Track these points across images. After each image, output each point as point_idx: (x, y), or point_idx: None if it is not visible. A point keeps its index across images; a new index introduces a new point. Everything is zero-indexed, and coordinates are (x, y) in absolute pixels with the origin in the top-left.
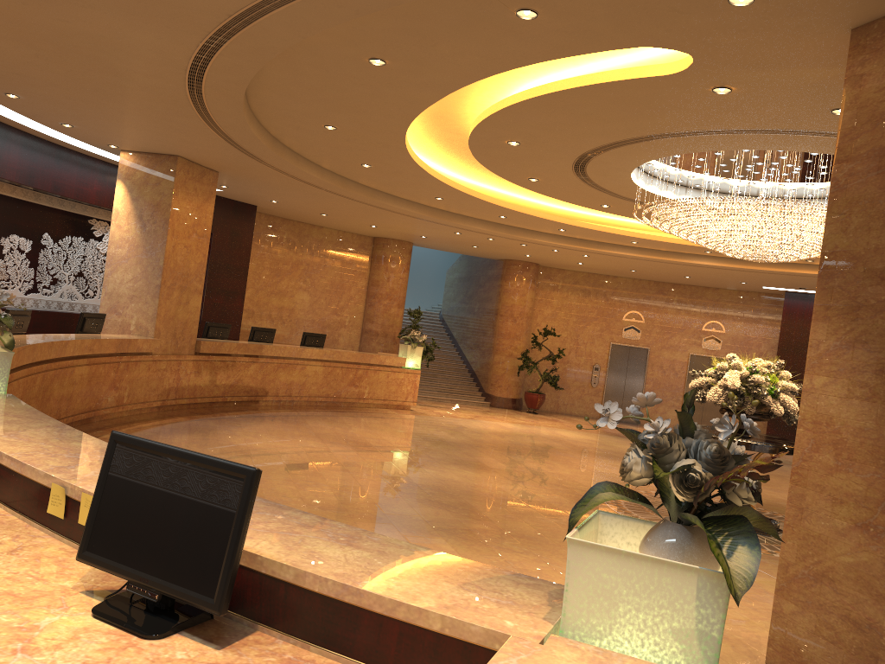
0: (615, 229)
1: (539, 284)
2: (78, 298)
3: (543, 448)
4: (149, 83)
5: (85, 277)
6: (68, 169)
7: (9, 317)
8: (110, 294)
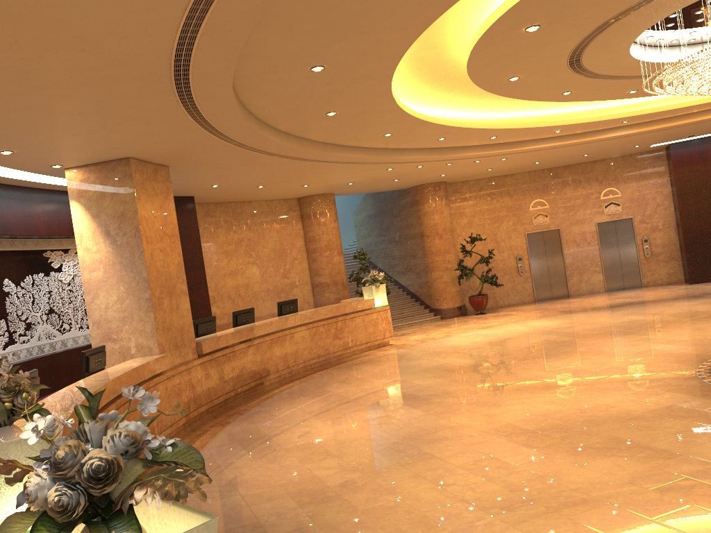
0: (545, 122)
1: (450, 200)
2: (56, 336)
3: (551, 344)
4: (125, 51)
5: (54, 312)
6: (10, 205)
7: (184, 446)
8: (98, 322)
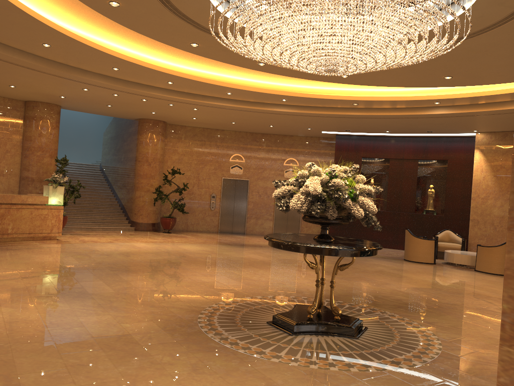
0: (212, 80)
1: (168, 137)
2: None
3: (160, 263)
4: None
5: None
6: None
7: None
8: None
